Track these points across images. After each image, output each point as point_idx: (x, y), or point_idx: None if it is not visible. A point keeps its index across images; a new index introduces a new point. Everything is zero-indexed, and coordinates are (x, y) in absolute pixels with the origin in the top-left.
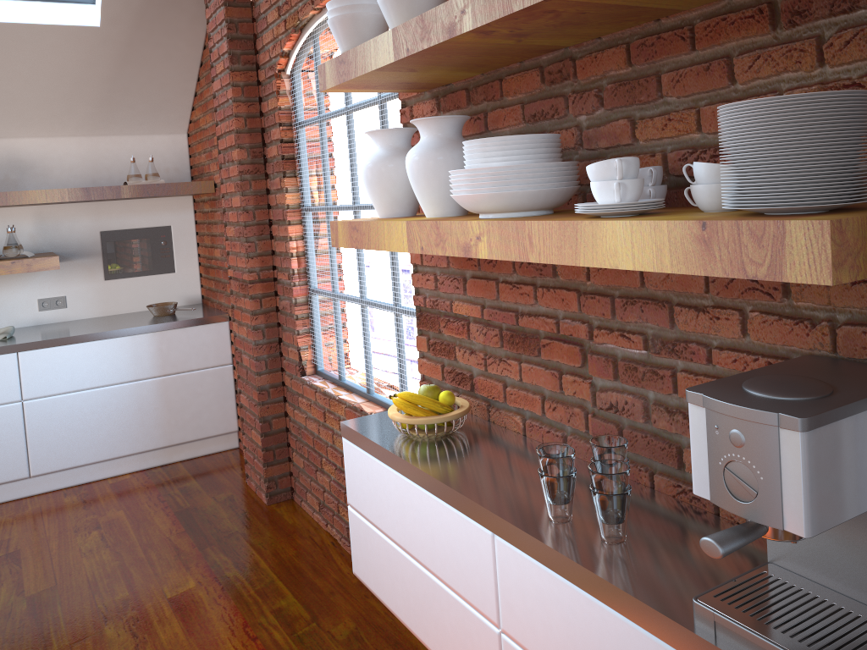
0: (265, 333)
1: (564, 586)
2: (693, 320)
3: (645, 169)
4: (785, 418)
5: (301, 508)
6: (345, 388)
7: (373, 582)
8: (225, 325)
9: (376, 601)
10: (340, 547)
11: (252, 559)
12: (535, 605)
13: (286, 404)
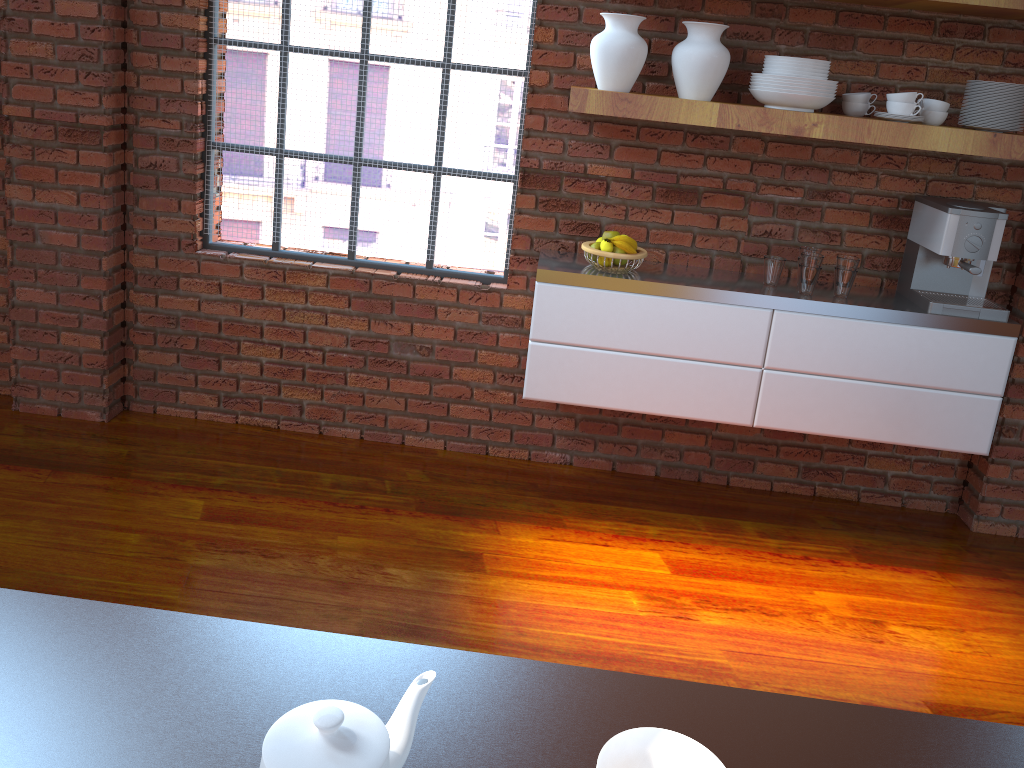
0: (114, 199)
1: (840, 322)
2: (846, 179)
3: (870, 94)
4: (1001, 215)
5: (159, 414)
6: (291, 258)
7: (567, 394)
8: None
9: (400, 452)
10: (282, 430)
11: (212, 464)
12: (808, 341)
13: (130, 291)
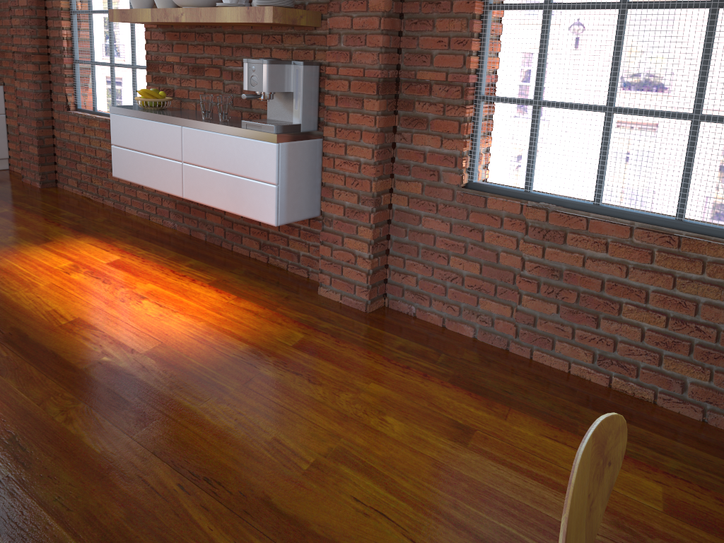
0: (41, 86)
1: (206, 133)
2: (257, 53)
3: None
4: (264, 61)
5: (64, 189)
6: (97, 114)
7: (124, 175)
8: (1, 88)
9: (116, 213)
10: (92, 200)
11: (40, 203)
12: (196, 145)
13: (54, 130)
